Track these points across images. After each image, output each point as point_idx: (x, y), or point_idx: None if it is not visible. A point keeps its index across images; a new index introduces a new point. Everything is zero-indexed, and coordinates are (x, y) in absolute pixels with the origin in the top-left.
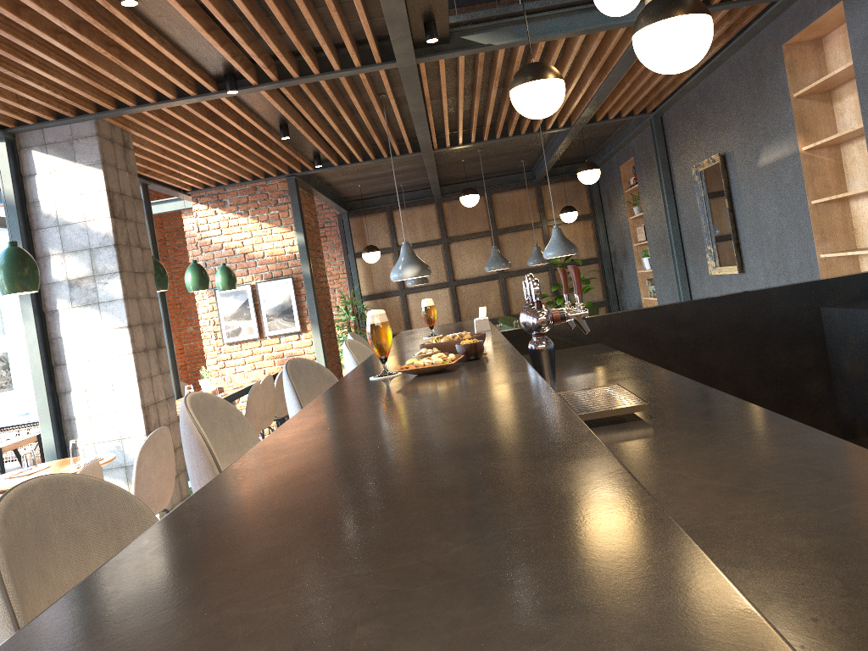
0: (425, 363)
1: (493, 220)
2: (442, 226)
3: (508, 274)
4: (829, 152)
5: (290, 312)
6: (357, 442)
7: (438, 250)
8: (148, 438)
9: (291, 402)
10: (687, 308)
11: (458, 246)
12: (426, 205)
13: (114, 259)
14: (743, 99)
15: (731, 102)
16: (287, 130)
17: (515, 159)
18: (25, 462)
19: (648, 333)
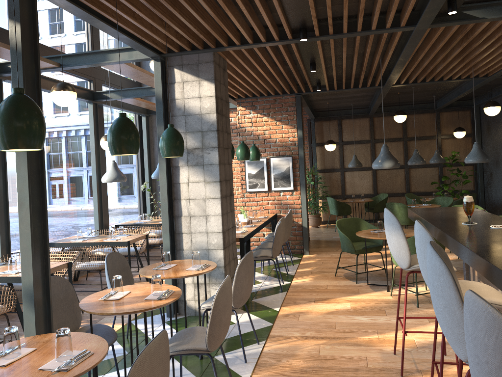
0: None
1: (405, 131)
2: (372, 132)
3: (411, 166)
4: None
5: (288, 177)
6: None
7: (367, 146)
8: (244, 258)
9: (444, 279)
10: None
11: (380, 145)
12: (363, 118)
13: (215, 139)
14: None
15: None
16: (315, 66)
17: (430, 95)
18: (164, 261)
19: None
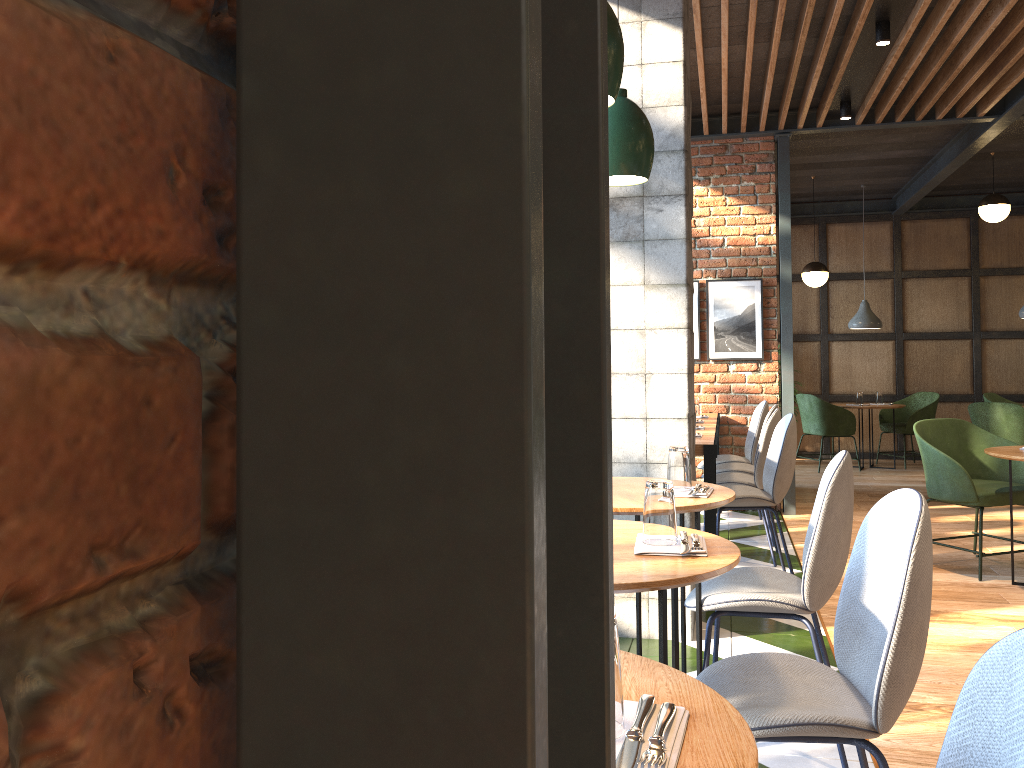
0: None
1: (976, 255)
2: (898, 254)
3: (987, 334)
4: None
5: (750, 329)
6: None
7: (886, 287)
8: (841, 467)
9: None
10: None
11: (916, 284)
12: (878, 222)
13: (680, 174)
14: None
15: None
16: (889, 30)
17: None
18: None
19: None
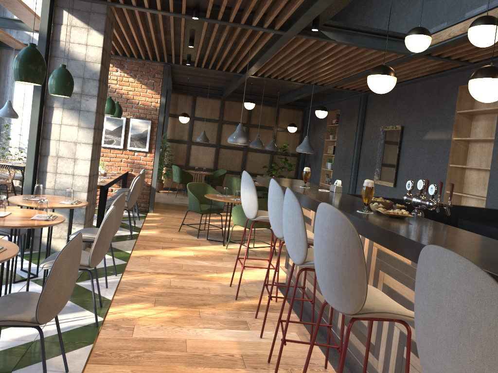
0: (399, 213)
1: (250, 118)
2: (221, 113)
3: (249, 149)
4: (464, 143)
5: (145, 139)
6: (488, 255)
7: (215, 126)
8: (118, 198)
9: (296, 210)
10: (402, 202)
11: (227, 126)
12: (216, 99)
13: (96, 88)
14: (425, 104)
15: (416, 102)
16: (193, 42)
17: (276, 91)
18: (36, 192)
19: None
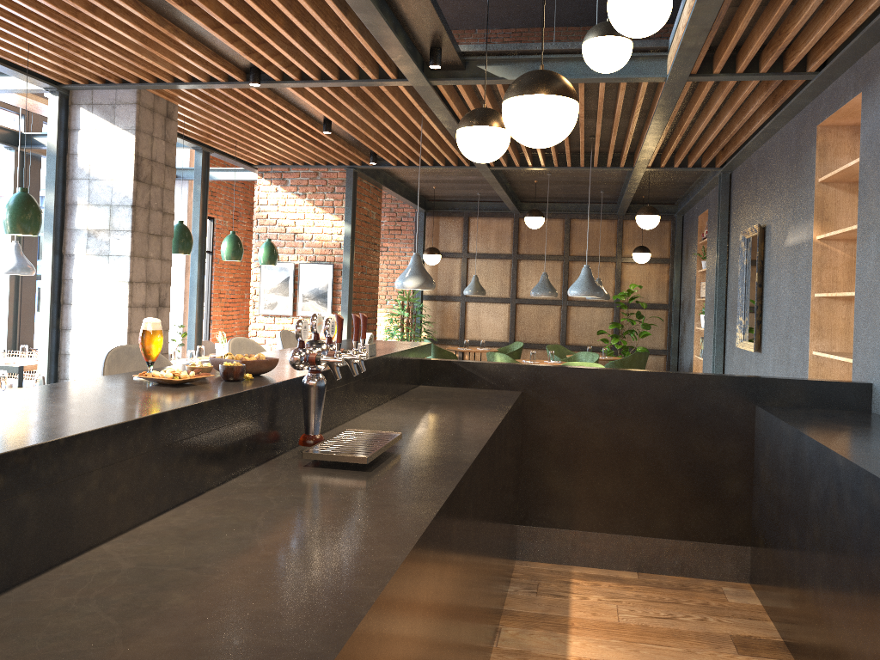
0: (159, 374)
1: (567, 246)
2: (515, 242)
3: (571, 302)
4: (845, 246)
5: (324, 297)
6: None
7: (506, 265)
8: None
9: None
10: (617, 376)
11: (527, 264)
12: (504, 218)
13: (129, 219)
14: (785, 173)
15: (776, 173)
16: (330, 125)
17: (594, 189)
18: None
19: (573, 393)
